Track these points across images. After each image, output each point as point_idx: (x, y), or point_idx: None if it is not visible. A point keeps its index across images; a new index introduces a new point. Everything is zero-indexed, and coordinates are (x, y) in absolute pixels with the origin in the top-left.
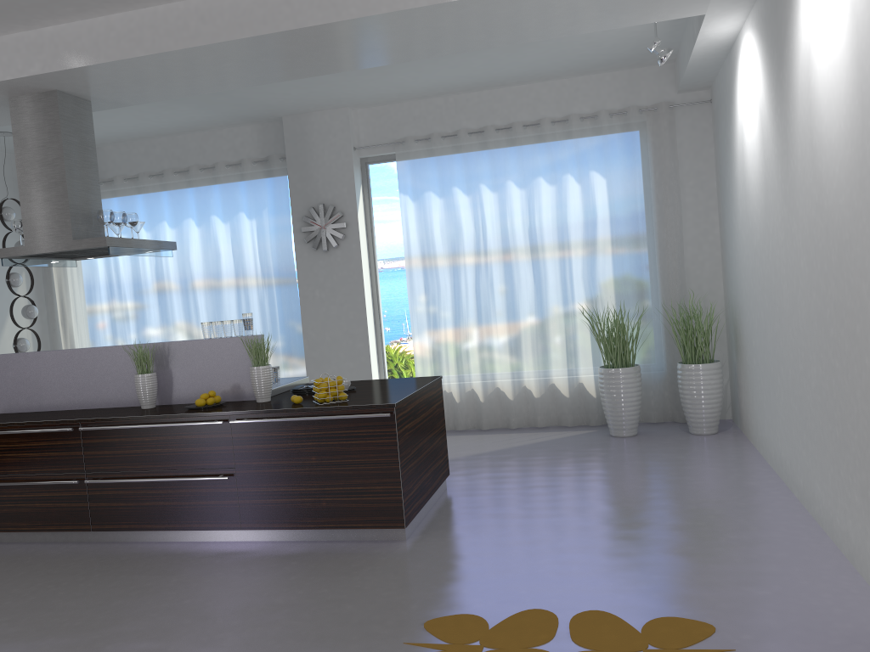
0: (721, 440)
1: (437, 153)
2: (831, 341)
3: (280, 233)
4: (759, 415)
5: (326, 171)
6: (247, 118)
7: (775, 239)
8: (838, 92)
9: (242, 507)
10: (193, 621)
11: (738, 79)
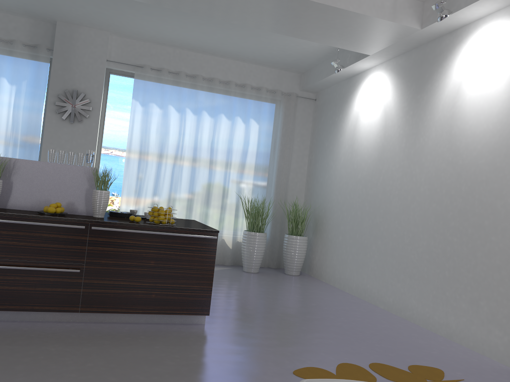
0: (306, 278)
1: (164, 81)
2: (450, 228)
3: (35, 101)
4: (340, 266)
5: (84, 69)
6: (30, 12)
7: (388, 176)
8: (489, 111)
9: (84, 294)
10: (117, 378)
11: (359, 92)
